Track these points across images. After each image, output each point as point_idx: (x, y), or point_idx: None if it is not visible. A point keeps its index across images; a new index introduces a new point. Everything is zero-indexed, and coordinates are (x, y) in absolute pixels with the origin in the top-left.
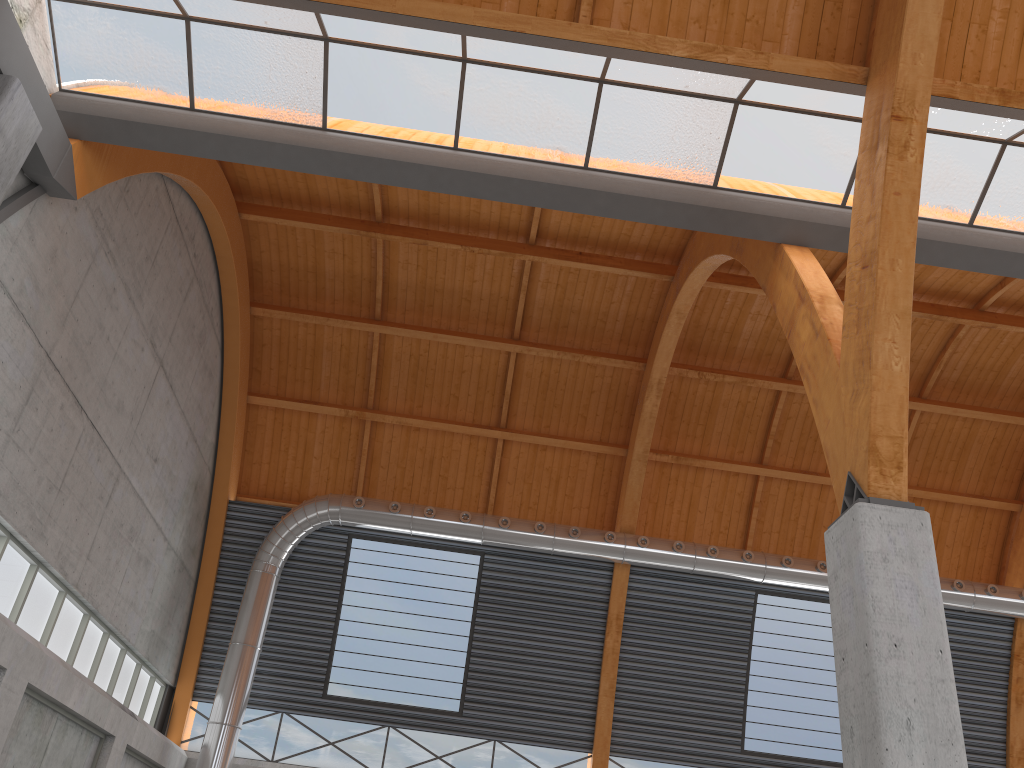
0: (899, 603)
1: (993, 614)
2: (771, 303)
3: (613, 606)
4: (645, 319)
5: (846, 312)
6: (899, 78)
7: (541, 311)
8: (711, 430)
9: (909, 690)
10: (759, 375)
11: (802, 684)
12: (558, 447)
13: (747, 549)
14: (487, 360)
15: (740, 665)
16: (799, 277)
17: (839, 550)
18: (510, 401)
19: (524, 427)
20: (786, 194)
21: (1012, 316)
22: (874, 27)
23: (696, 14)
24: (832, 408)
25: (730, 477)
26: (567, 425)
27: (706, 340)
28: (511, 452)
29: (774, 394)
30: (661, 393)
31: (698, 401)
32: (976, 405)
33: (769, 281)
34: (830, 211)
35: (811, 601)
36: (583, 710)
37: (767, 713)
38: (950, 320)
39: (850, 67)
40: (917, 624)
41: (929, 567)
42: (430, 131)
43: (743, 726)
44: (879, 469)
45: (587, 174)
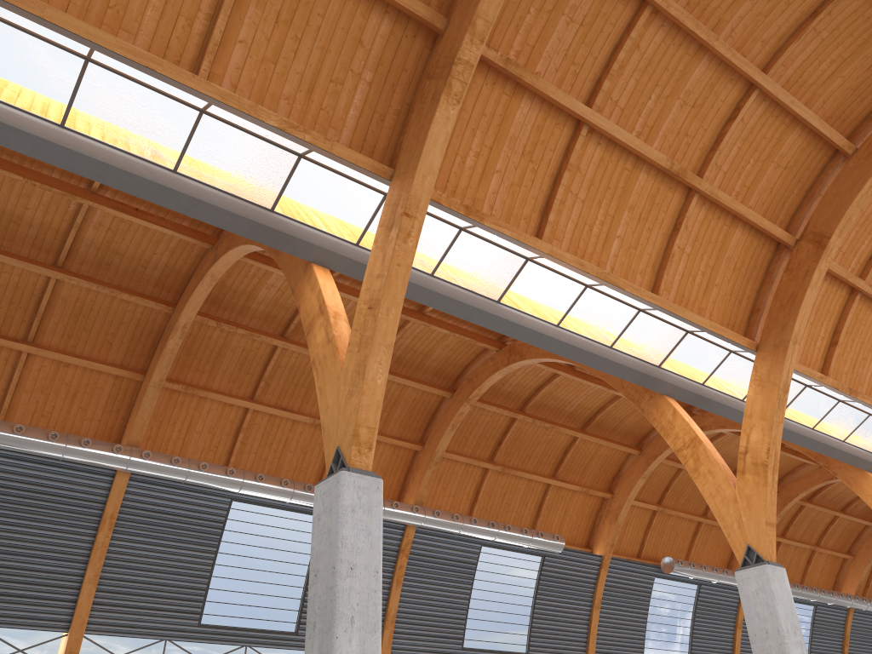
0: (357, 540)
1: (393, 522)
2: (297, 304)
3: (109, 507)
4: (181, 272)
5: (353, 334)
6: (413, 189)
7: (88, 247)
8: (218, 368)
9: (355, 598)
10: (264, 331)
11: (254, 571)
12: (81, 365)
13: (230, 465)
14: (25, 279)
15: (209, 557)
16: (322, 294)
17: (324, 501)
18: (41, 319)
19: (51, 344)
20: (321, 227)
21: (441, 320)
22: (402, 140)
23: (287, 93)
24: (332, 398)
25: (226, 407)
26: (93, 348)
27: (228, 297)
28: (34, 364)
29: (272, 347)
30: (184, 335)
31: (212, 344)
32: (408, 375)
33: (298, 287)
34: (348, 247)
35: (272, 508)
36: (66, 595)
37: (224, 594)
38: (403, 316)
39: (383, 166)
40: (366, 554)
41: (378, 516)
42: (41, 105)
43: (203, 605)
44: (358, 448)
45: (176, 178)
